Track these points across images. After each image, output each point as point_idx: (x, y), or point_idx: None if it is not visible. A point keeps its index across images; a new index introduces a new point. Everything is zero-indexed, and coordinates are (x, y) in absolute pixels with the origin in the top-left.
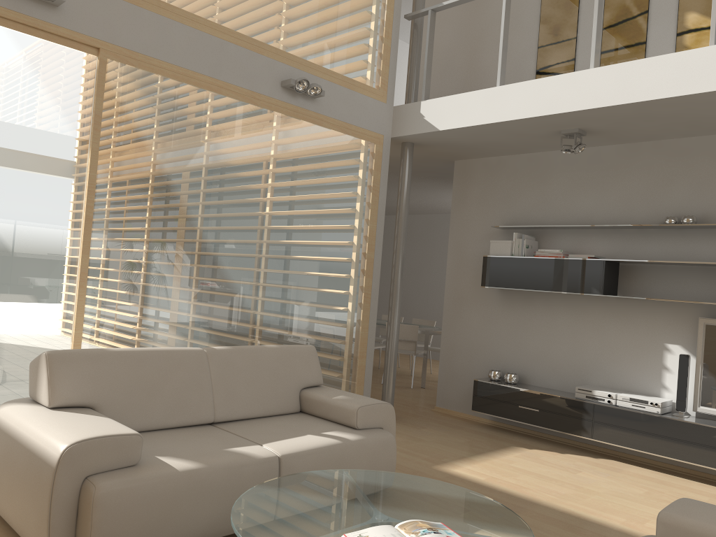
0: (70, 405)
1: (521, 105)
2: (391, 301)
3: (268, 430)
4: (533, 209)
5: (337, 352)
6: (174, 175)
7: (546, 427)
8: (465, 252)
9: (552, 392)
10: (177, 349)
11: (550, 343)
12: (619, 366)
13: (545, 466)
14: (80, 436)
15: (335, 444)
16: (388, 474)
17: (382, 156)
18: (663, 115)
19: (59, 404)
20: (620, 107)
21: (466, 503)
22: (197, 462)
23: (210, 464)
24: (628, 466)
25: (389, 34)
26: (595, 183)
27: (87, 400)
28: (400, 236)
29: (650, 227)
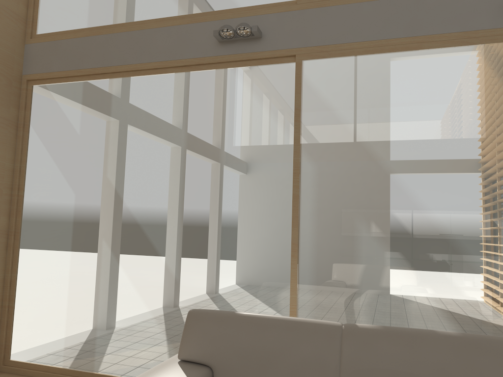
0: (192, 360)
1: None
2: None
3: None
4: None
5: None
6: (374, 143)
7: None
8: None
9: None
10: (309, 321)
11: None
12: None
13: None
14: None
15: None
16: None
17: None
18: None
19: (183, 358)
20: None
21: None
22: None
23: None
24: None
25: None
26: None
27: (204, 359)
28: None
29: None
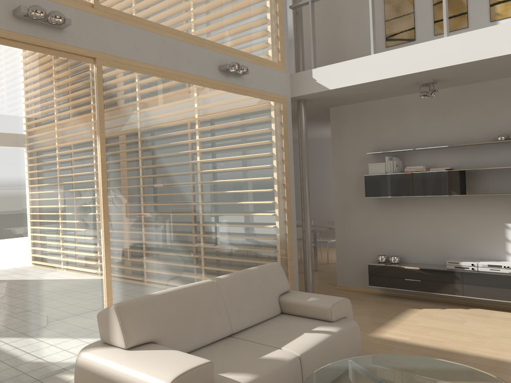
0: (140, 343)
1: (394, 66)
2: (304, 215)
3: (273, 334)
4: (395, 138)
5: (275, 259)
6: (157, 148)
7: (427, 291)
8: (346, 173)
9: (428, 266)
10: (197, 284)
11: (420, 232)
12: (473, 243)
13: (440, 321)
14: (174, 373)
15: (327, 337)
16: (381, 357)
17: (287, 111)
18: (497, 66)
19: (133, 345)
20: (471, 63)
21: (455, 373)
22: (251, 373)
23: (261, 373)
24: (491, 312)
25: (281, 21)
26: (440, 115)
27: (150, 337)
28: (304, 168)
29: (486, 143)
